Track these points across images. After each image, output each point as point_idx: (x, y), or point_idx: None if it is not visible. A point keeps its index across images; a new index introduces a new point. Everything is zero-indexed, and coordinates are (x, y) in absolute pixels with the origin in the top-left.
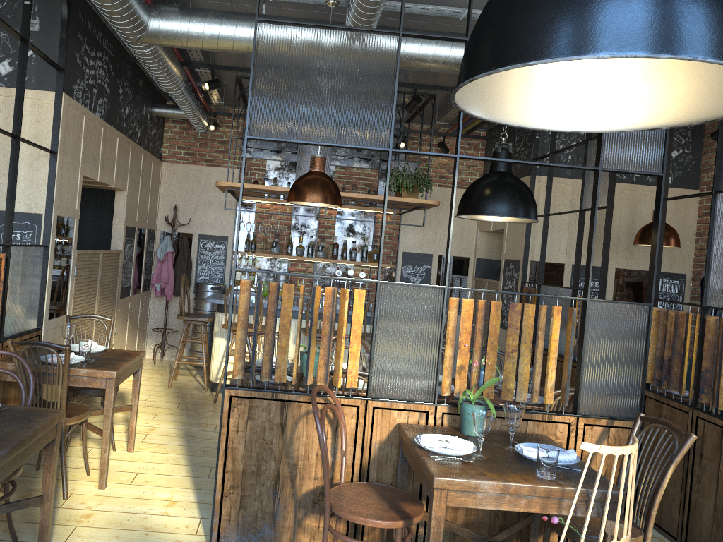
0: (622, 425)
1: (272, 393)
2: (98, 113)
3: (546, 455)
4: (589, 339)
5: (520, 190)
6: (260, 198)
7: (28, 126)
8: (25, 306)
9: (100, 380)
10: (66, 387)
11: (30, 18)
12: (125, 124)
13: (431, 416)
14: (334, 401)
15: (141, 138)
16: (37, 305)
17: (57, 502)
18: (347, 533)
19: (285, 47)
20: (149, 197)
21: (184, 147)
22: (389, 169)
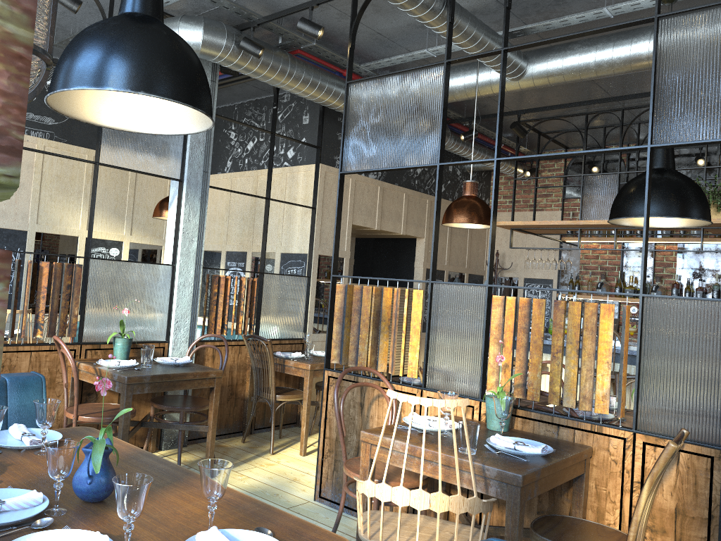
0: (696, 451)
1: (354, 376)
2: (372, 175)
3: (459, 428)
4: (648, 341)
5: (663, 185)
6: (582, 238)
7: (301, 191)
8: (286, 319)
9: (301, 370)
10: (273, 371)
11: (276, 117)
12: (417, 181)
13: (476, 411)
14: (385, 384)
15: (447, 192)
16: (302, 321)
17: (264, 454)
18: (407, 511)
19: (365, 98)
20: (467, 244)
21: (509, 196)
22: (437, 181)
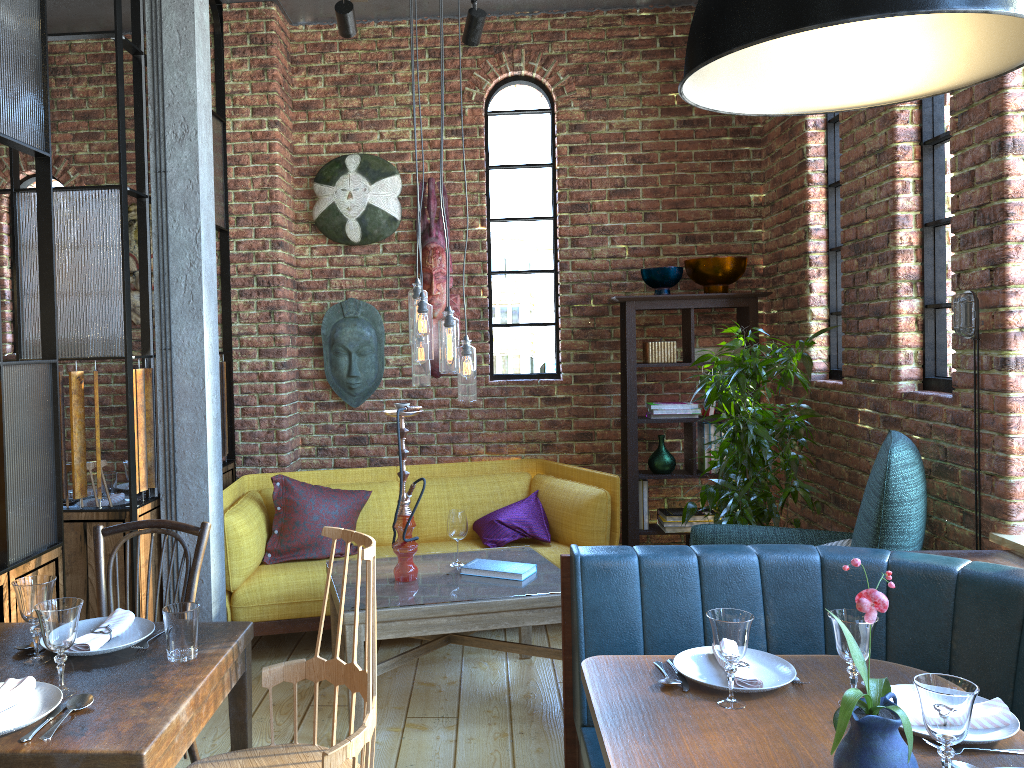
0: (49, 560)
1: None
2: None
3: (192, 620)
4: (5, 432)
5: None
6: None
7: None
8: None
9: None
10: None
11: None
12: None
13: None
14: None
15: None
16: None
17: None
18: None
19: None
20: None
21: None
22: None
